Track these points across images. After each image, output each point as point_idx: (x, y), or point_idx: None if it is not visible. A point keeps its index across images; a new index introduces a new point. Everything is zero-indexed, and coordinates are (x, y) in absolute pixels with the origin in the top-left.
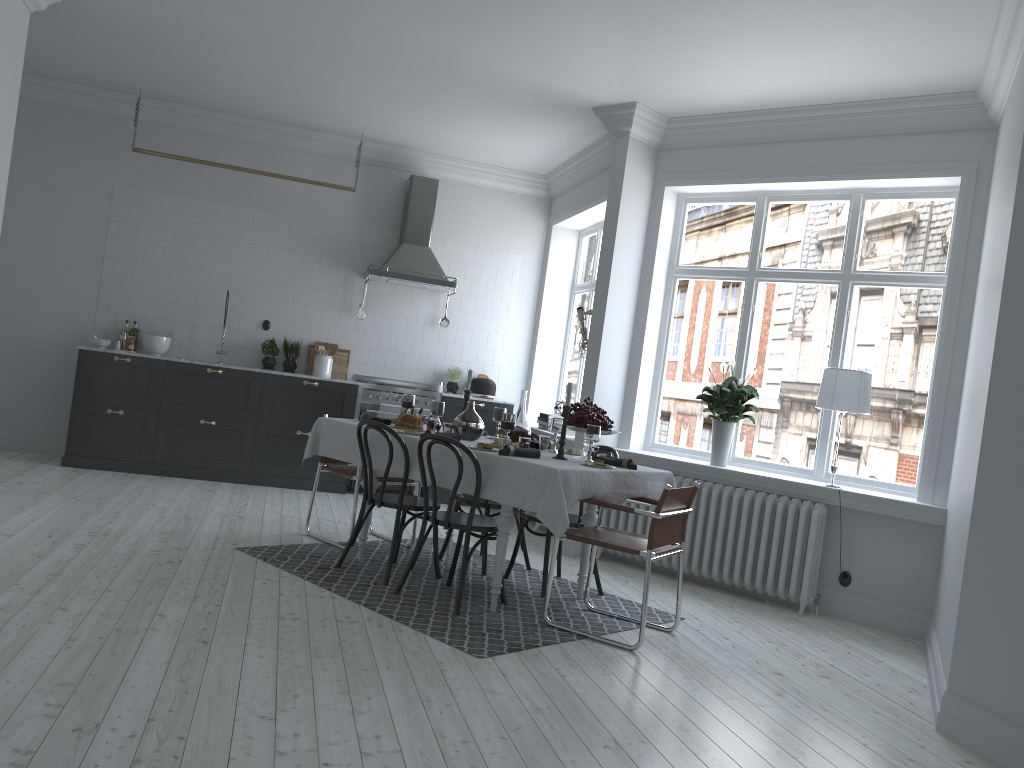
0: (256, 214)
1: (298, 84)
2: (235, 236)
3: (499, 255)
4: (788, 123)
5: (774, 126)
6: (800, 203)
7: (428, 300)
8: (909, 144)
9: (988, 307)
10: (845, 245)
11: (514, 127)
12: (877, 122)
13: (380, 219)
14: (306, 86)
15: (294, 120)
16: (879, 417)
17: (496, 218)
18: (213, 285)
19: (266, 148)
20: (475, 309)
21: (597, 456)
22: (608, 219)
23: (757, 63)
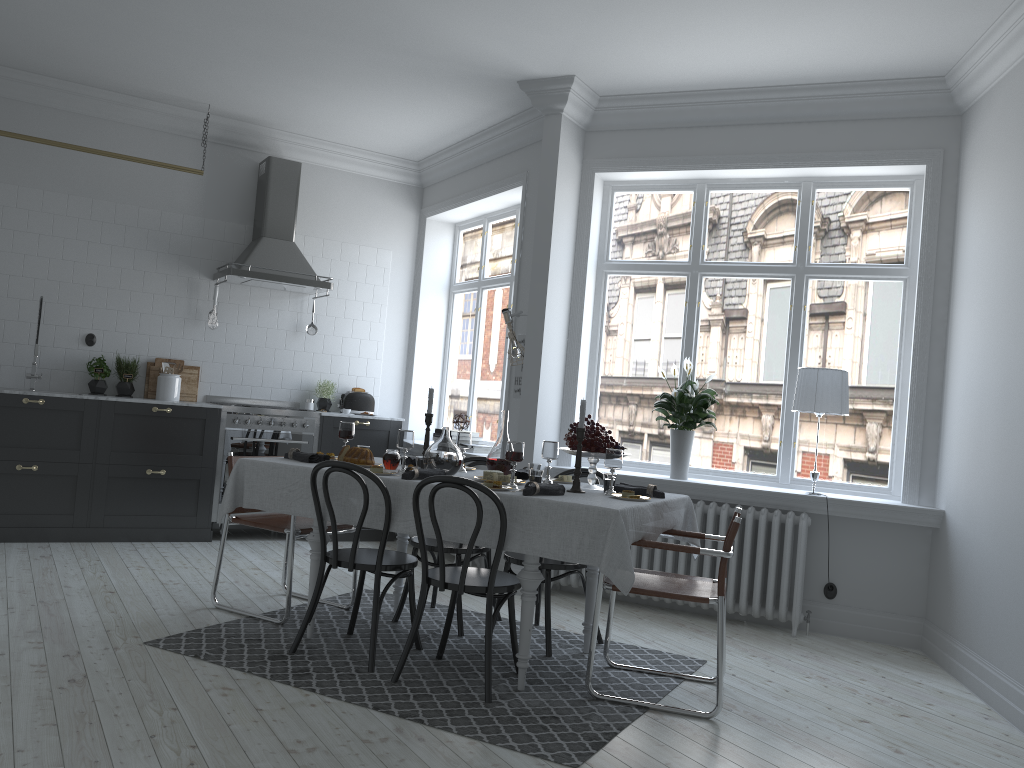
0: (71, 201)
1: (147, 35)
2: (43, 229)
3: (369, 251)
4: (738, 105)
5: (722, 108)
6: (743, 192)
7: (290, 304)
8: (870, 130)
9: None
10: (796, 237)
11: (410, 102)
12: (837, 106)
13: (229, 209)
14: (157, 39)
15: (121, 84)
16: (844, 416)
17: (363, 209)
18: (16, 291)
19: (80, 118)
20: (344, 313)
21: (614, 485)
22: (541, 208)
23: (739, 34)
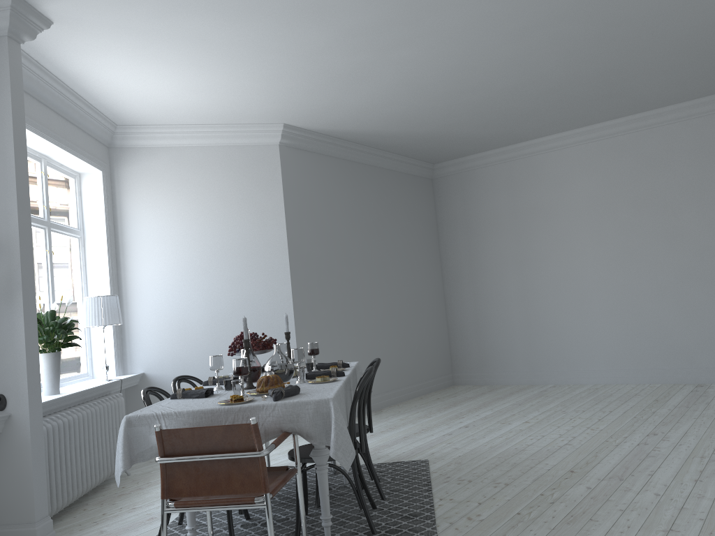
0: None
1: None
2: None
3: None
4: (55, 93)
5: (48, 90)
6: None
7: None
8: (88, 141)
9: (232, 260)
10: (43, 198)
11: None
12: (85, 119)
13: None
14: None
15: None
16: None
17: None
18: None
19: None
20: None
21: None
22: (17, 135)
23: (163, 78)
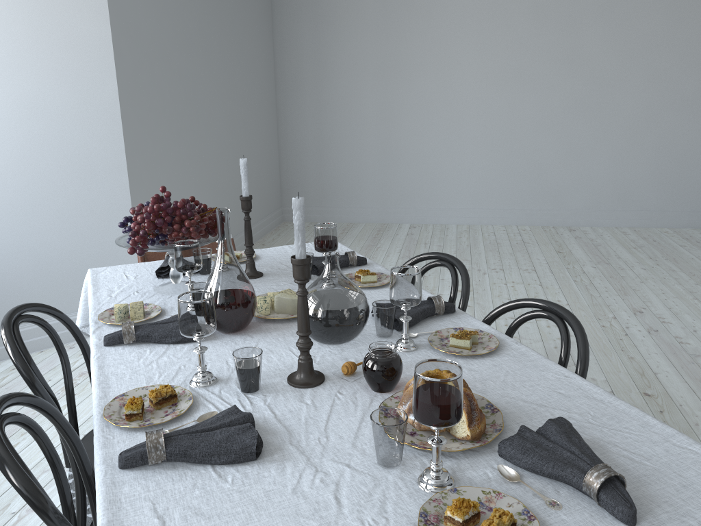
0: None
1: None
2: None
3: None
4: None
5: None
6: None
7: None
8: None
9: None
10: None
11: None
12: None
13: None
14: None
15: None
16: None
17: None
18: None
19: None
20: None
21: None
22: None
23: None
